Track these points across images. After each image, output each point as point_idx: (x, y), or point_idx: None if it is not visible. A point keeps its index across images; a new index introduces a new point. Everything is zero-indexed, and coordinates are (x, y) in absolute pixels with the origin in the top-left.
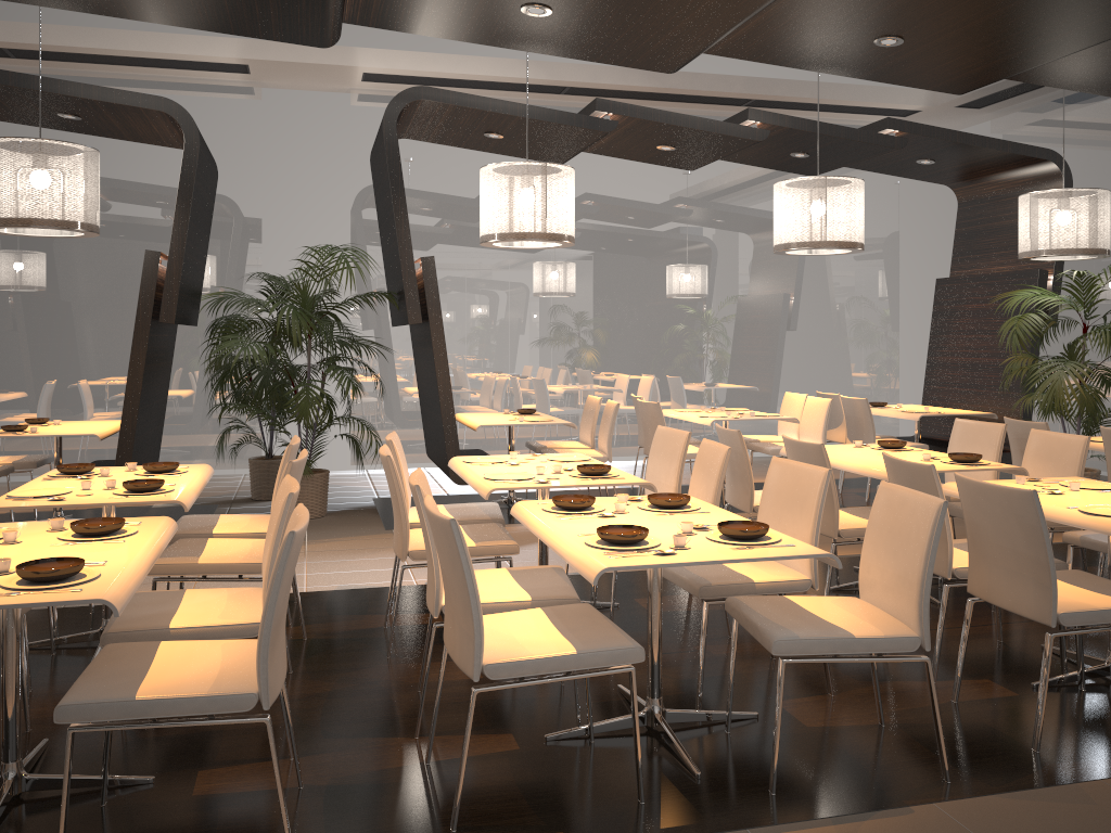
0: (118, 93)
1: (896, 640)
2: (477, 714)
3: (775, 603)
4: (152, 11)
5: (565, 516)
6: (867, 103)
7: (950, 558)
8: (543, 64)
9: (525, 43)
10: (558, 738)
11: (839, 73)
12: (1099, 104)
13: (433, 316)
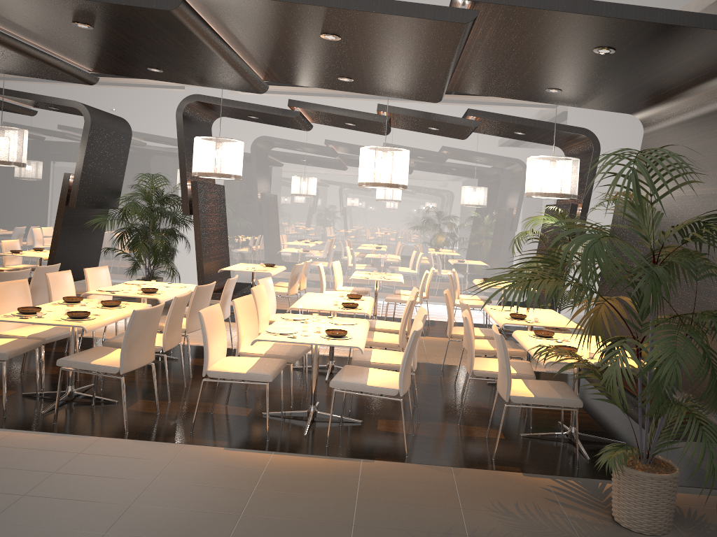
0: (57, 99)
1: (107, 367)
2: (22, 384)
3: (105, 350)
4: (12, 72)
5: (55, 304)
6: None
7: (238, 346)
8: None
9: (179, 81)
10: (27, 395)
11: (356, 92)
12: None
13: (195, 211)
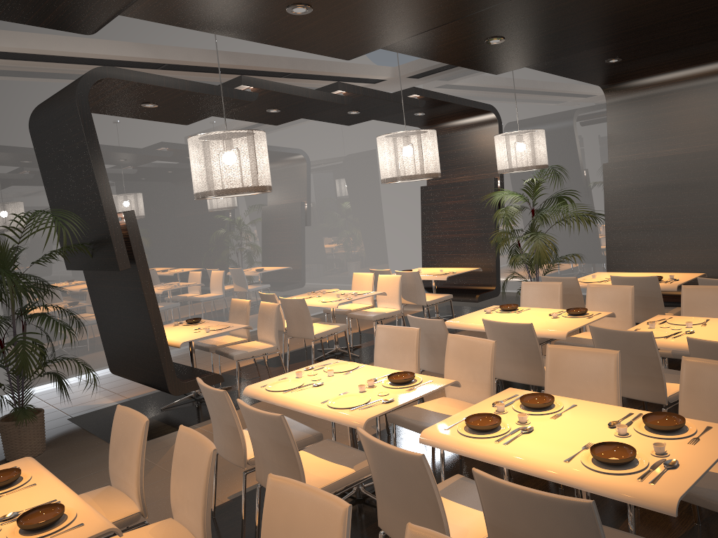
0: None
1: None
2: None
3: None
4: None
5: (502, 440)
6: (360, 75)
7: (665, 390)
8: (149, 46)
9: (259, 35)
10: None
11: (441, 60)
12: (493, 76)
13: (139, 260)
